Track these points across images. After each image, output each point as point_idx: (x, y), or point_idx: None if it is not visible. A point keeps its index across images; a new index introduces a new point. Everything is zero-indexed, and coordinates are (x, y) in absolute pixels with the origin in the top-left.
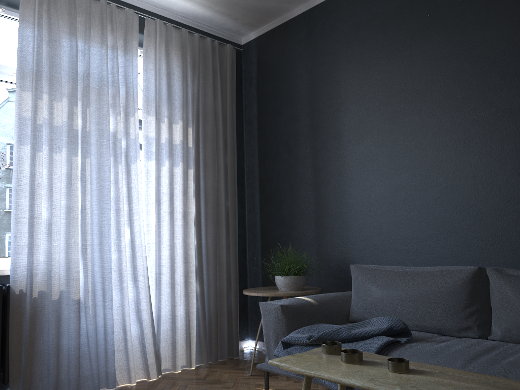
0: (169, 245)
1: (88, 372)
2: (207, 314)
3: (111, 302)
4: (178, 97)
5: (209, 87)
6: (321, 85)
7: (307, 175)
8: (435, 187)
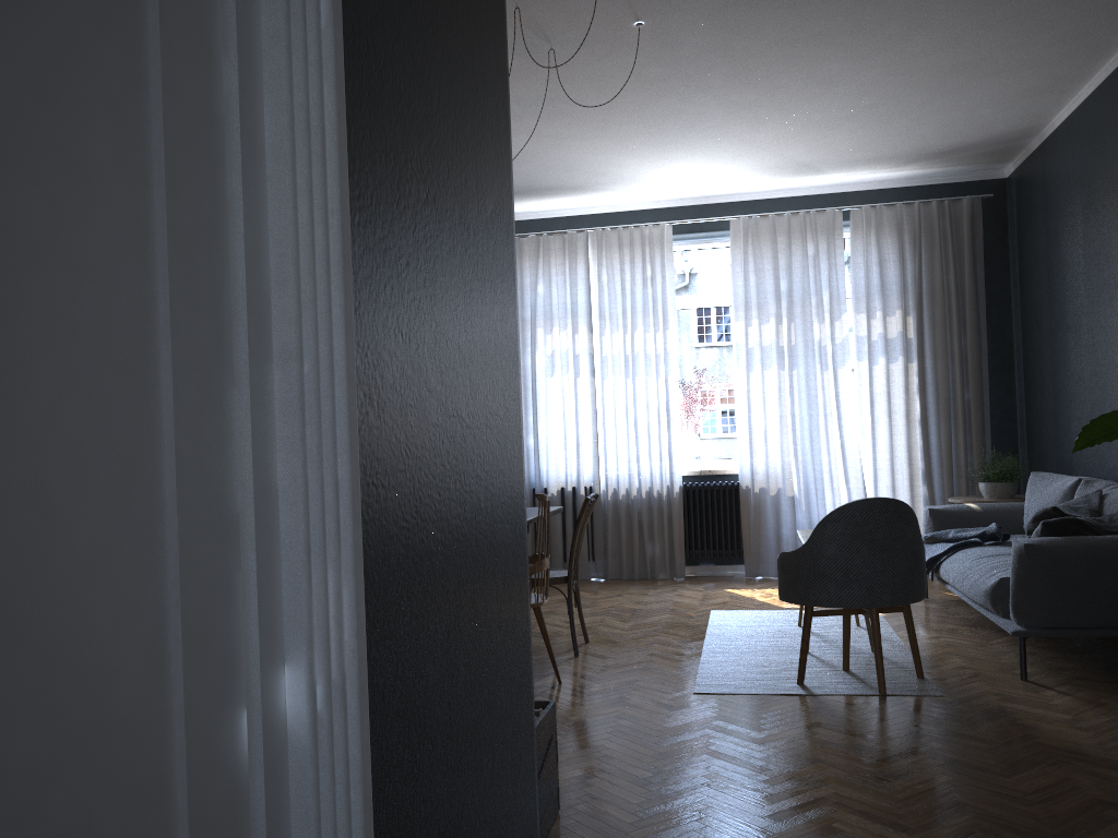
0: (888, 447)
1: None
2: None
3: (822, 500)
4: (895, 284)
5: (936, 261)
6: (1051, 245)
7: (1048, 359)
8: (1110, 384)
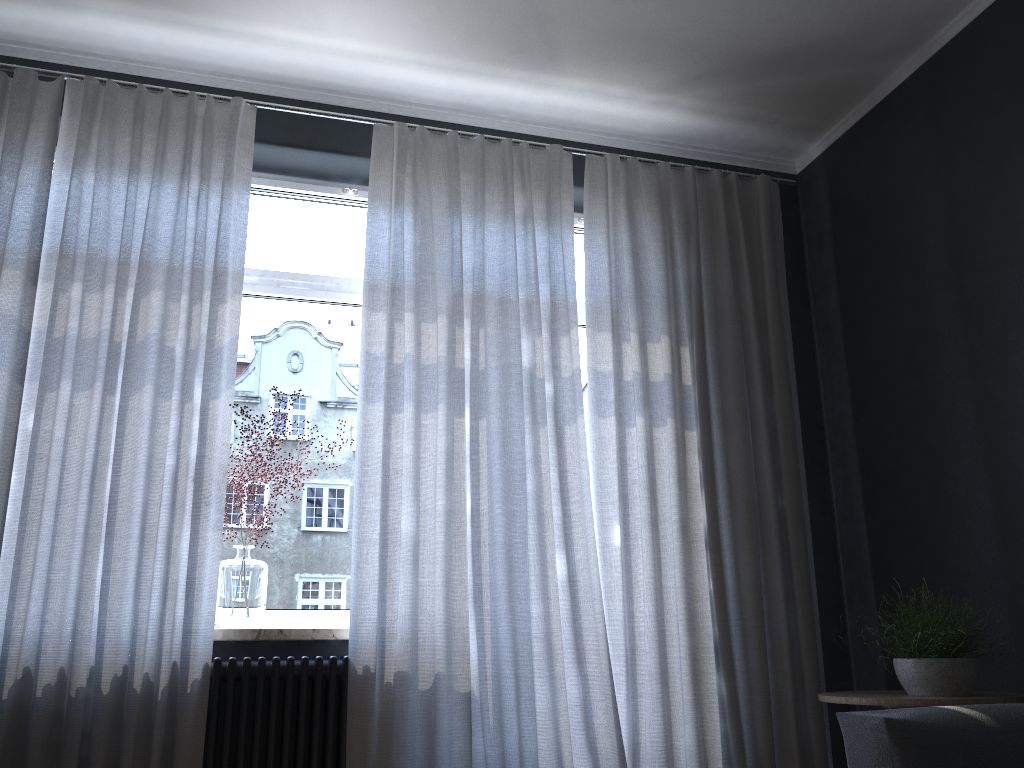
0: (652, 590)
1: None
2: (751, 751)
3: (532, 703)
4: (657, 291)
5: (723, 263)
6: (974, 210)
7: (965, 420)
8: None
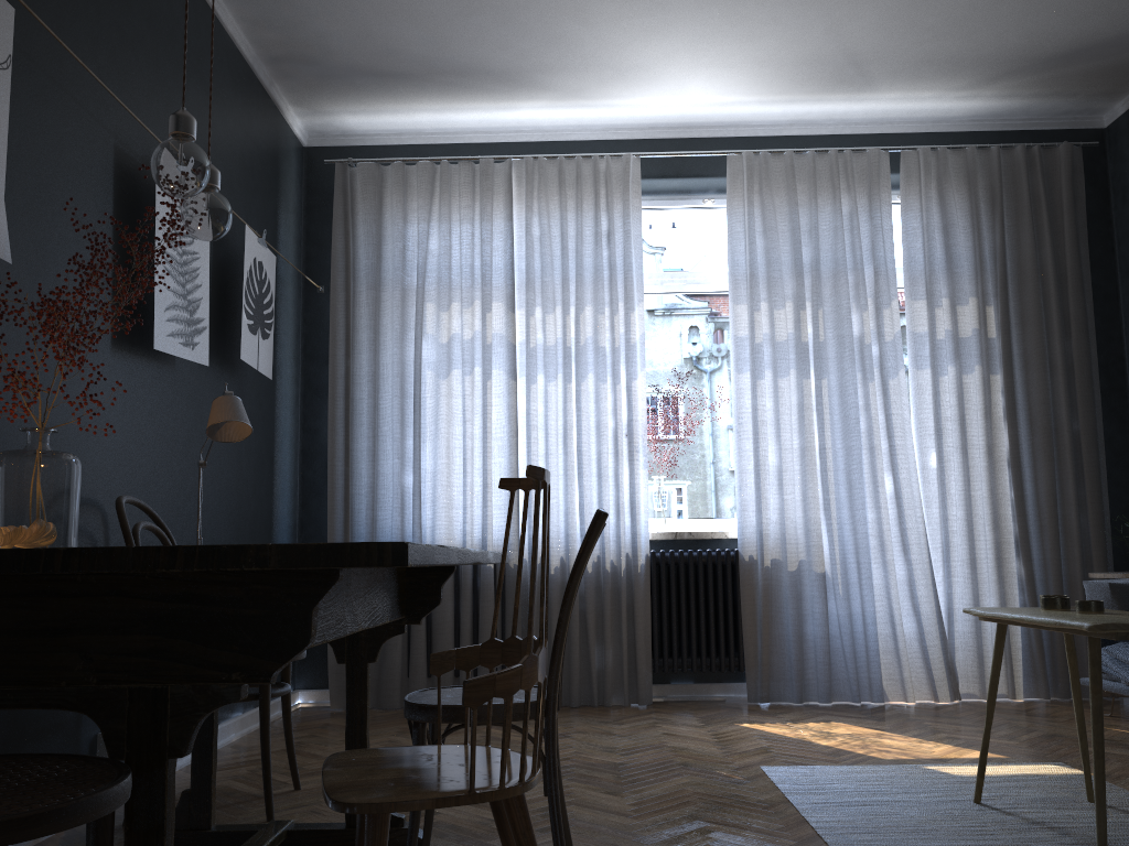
0: (963, 500)
1: (843, 675)
2: None
3: (870, 580)
4: (966, 260)
5: (1025, 230)
6: None
7: None
8: None
